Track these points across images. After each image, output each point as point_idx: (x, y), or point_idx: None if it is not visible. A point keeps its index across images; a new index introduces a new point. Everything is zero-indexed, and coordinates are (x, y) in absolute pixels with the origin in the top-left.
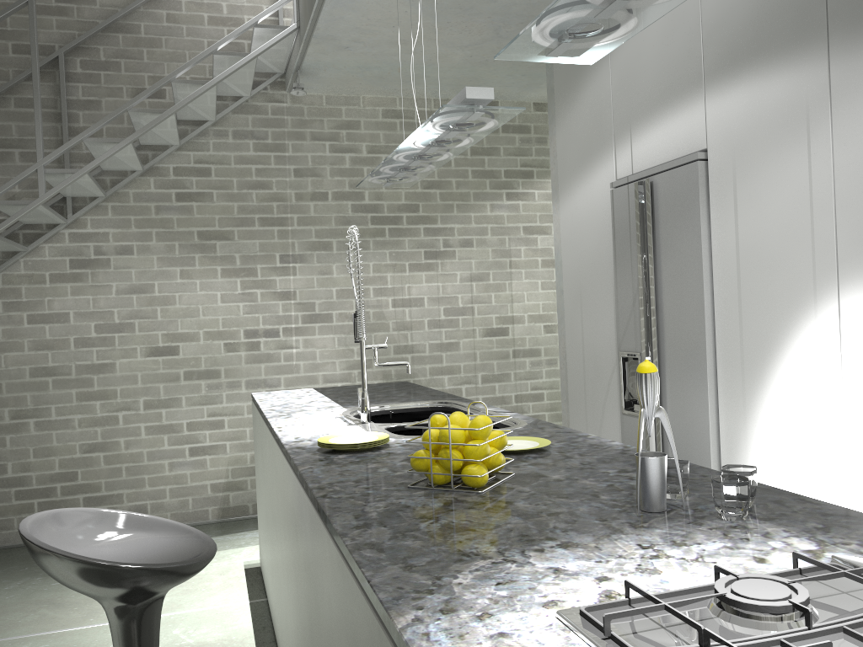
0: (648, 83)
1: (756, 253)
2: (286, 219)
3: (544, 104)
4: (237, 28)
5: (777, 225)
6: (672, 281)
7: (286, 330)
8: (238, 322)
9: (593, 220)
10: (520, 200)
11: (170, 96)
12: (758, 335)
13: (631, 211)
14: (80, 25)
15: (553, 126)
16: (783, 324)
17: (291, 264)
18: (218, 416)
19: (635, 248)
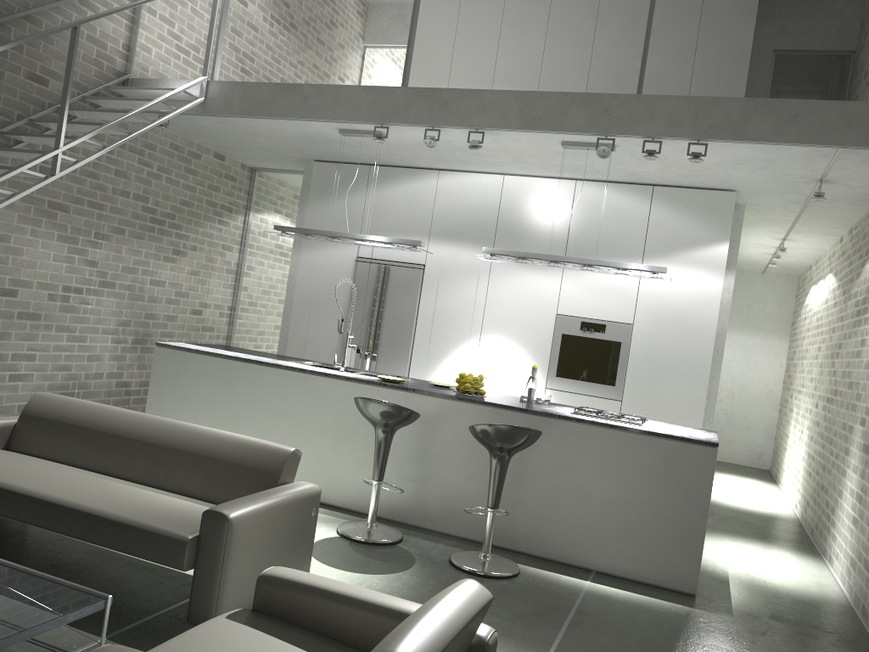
0: (393, 220)
1: (444, 316)
2: (103, 205)
3: (246, 165)
4: (102, 50)
5: (457, 308)
6: (393, 317)
7: (88, 290)
8: (60, 278)
9: (332, 270)
10: (224, 226)
11: (52, 87)
12: (438, 349)
13: (370, 277)
14: (2, 4)
15: (304, 206)
16: (452, 347)
17: (100, 240)
18: (34, 351)
19: (370, 295)
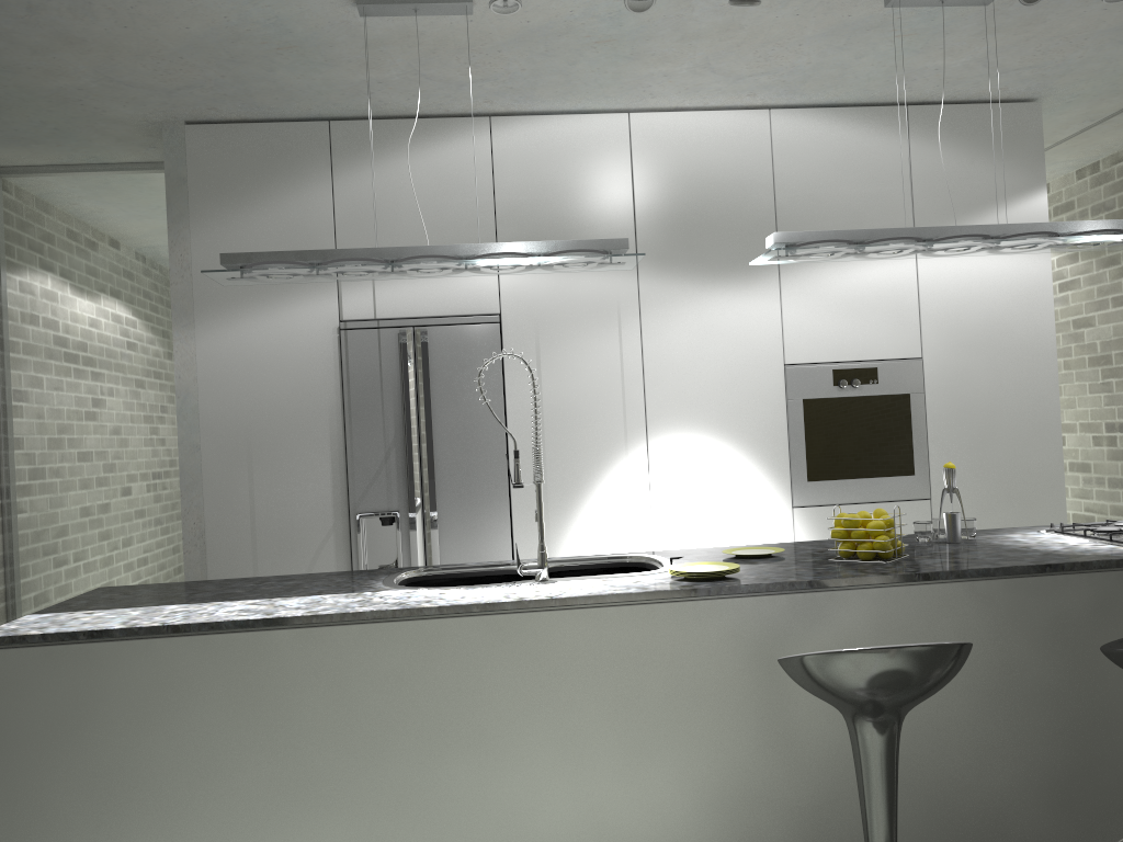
0: (408, 231)
1: (563, 411)
2: None
3: None
4: None
5: (587, 389)
6: (457, 434)
7: None
8: None
9: (287, 360)
10: None
11: None
12: (565, 479)
13: (385, 359)
14: None
15: (182, 228)
16: (594, 468)
17: None
18: None
19: (392, 398)
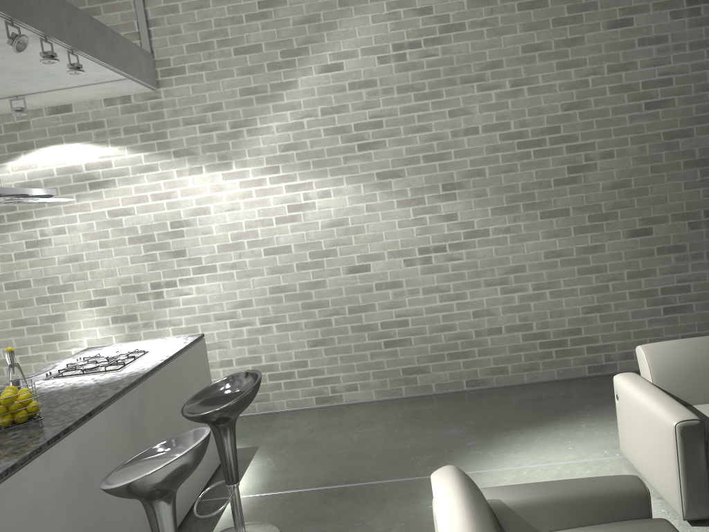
0: None
1: None
2: None
3: None
4: None
5: None
6: None
7: None
8: None
9: None
10: None
11: None
12: None
13: None
14: None
15: None
16: None
17: None
18: None
19: None
